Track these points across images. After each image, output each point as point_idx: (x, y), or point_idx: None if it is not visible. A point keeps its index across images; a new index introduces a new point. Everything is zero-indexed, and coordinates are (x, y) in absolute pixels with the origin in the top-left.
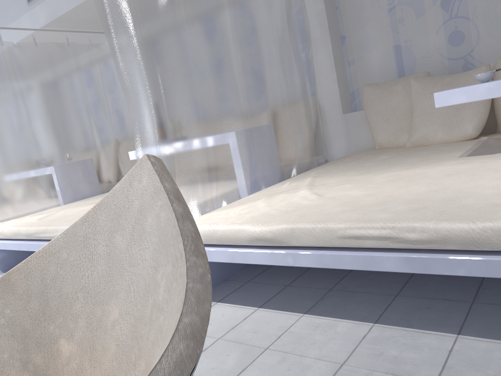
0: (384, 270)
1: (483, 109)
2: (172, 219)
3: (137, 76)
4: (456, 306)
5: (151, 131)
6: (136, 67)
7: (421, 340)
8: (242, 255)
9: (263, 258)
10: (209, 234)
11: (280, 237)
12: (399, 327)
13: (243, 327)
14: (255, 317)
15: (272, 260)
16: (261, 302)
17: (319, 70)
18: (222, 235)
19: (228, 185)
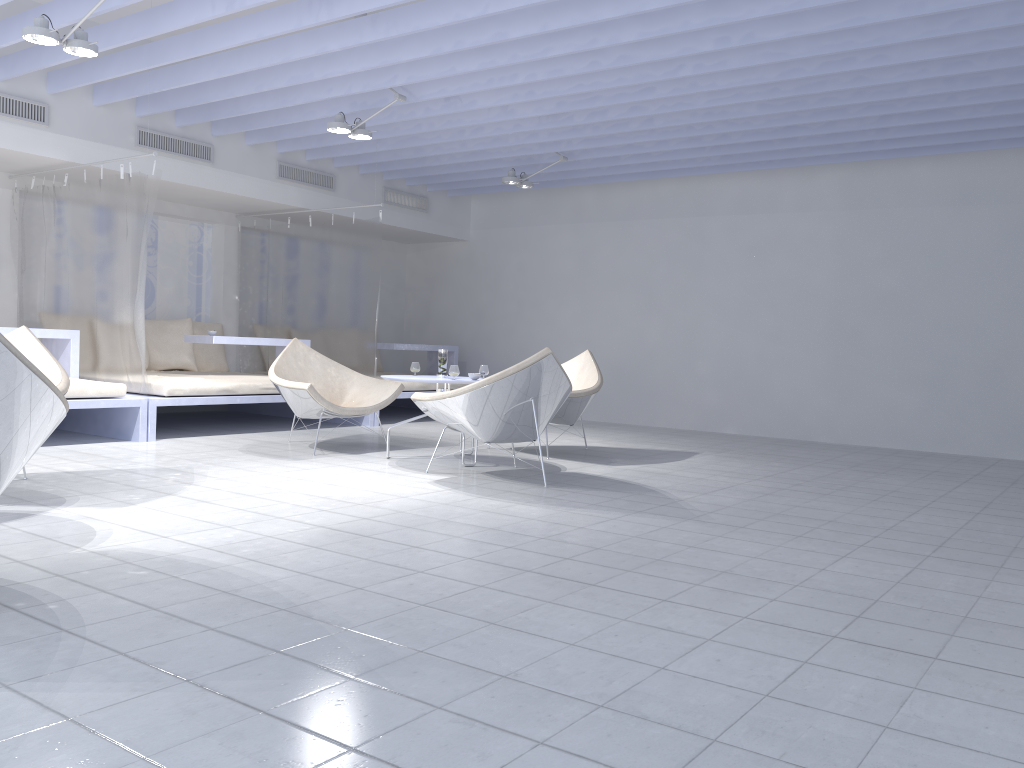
0: (275, 401)
1: (147, 352)
2: (325, 357)
3: (142, 283)
4: (262, 429)
5: (142, 320)
6: (143, 277)
7: (277, 432)
8: (213, 399)
9: (225, 400)
10: (193, 388)
11: (235, 389)
12: (264, 432)
13: (215, 438)
14: (207, 437)
15: (229, 401)
16: (191, 436)
17: (0, 286)
18: (202, 389)
19: (99, 371)
